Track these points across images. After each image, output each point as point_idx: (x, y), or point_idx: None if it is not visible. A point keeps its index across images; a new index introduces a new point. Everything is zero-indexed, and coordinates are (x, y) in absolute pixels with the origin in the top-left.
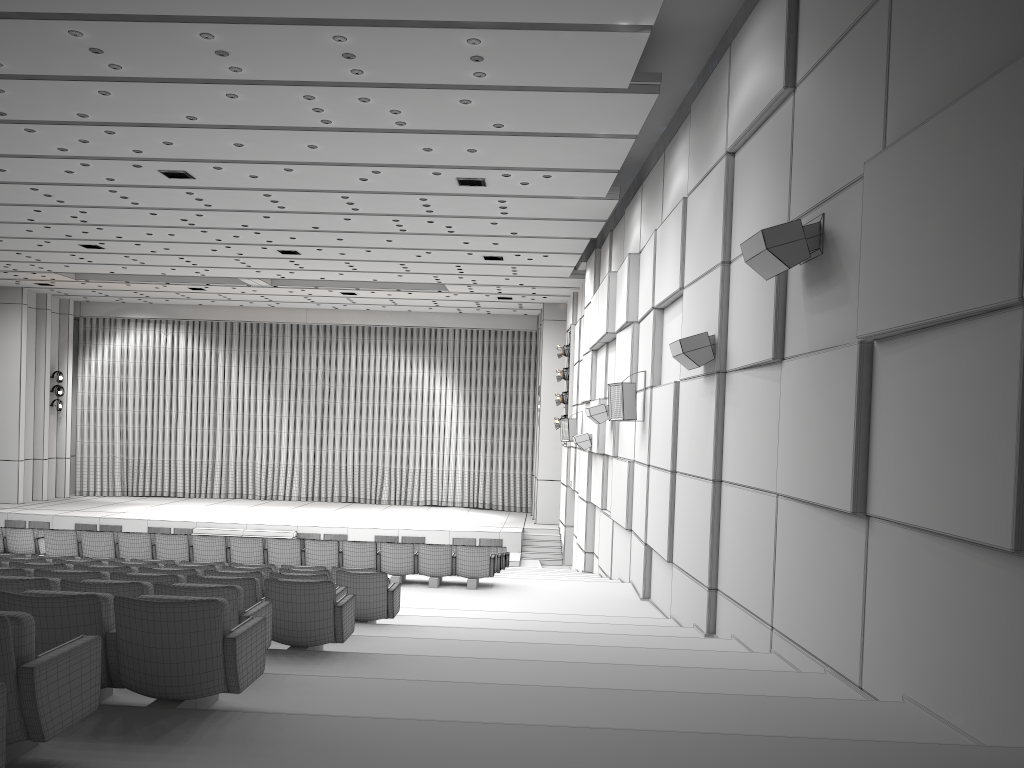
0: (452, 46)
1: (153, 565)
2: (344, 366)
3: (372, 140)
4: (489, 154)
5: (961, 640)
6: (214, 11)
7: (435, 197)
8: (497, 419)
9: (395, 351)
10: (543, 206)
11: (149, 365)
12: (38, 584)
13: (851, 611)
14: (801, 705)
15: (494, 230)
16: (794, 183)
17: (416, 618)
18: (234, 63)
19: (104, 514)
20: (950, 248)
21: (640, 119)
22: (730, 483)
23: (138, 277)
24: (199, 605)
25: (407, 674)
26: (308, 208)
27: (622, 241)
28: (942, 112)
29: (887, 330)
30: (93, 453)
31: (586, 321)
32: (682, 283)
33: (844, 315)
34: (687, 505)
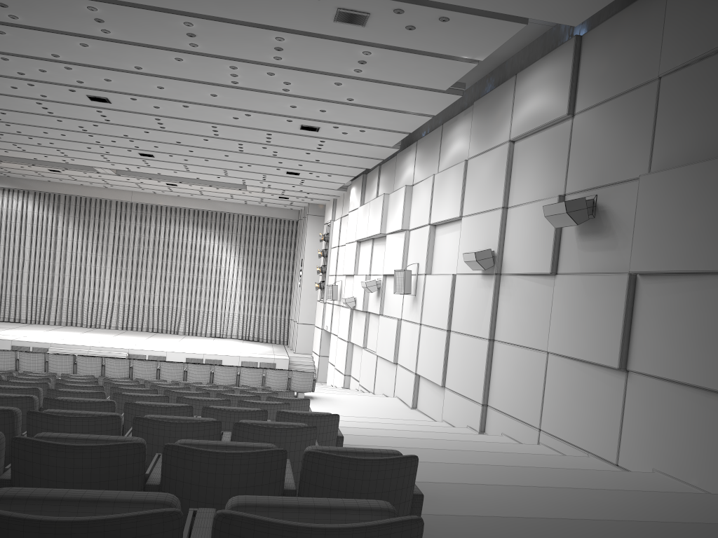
0: (351, 53)
1: (135, 382)
2: (155, 234)
3: (259, 97)
4: (333, 114)
5: (698, 440)
6: (204, 11)
7: (278, 134)
8: (266, 279)
9: (194, 226)
10: (348, 147)
11: (3, 223)
12: (162, 399)
13: (611, 422)
14: (608, 474)
15: (305, 157)
16: (570, 171)
17: None
18: (195, 41)
19: None
20: (707, 235)
21: (442, 107)
22: (502, 342)
23: (10, 158)
24: (330, 417)
25: None
26: (182, 130)
27: (392, 174)
28: (704, 162)
29: (655, 271)
30: None
31: (351, 221)
32: (461, 213)
33: (612, 256)
34: (462, 352)
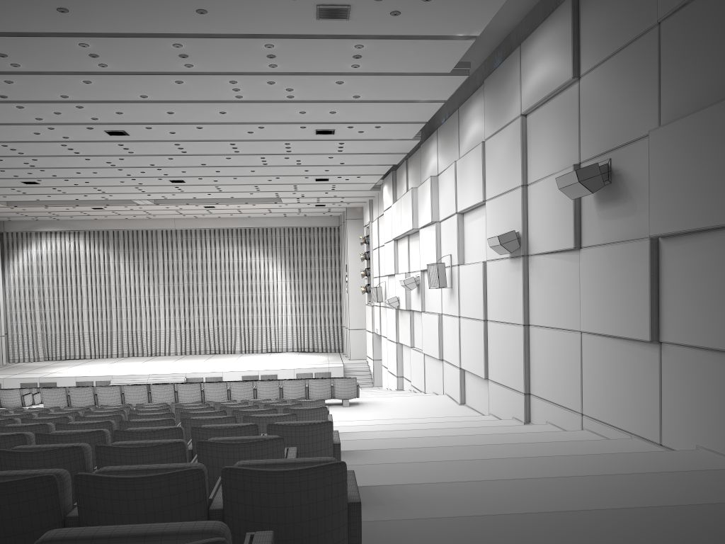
0: (343, 49)
1: (166, 406)
2: (202, 258)
3: (266, 107)
4: (343, 114)
5: None
6: (189, 30)
7: (296, 142)
8: (314, 289)
9: (238, 245)
10: (368, 145)
11: (58, 264)
12: (168, 422)
13: (650, 400)
14: (645, 456)
15: (329, 162)
16: (583, 138)
17: (336, 428)
18: (189, 62)
19: (41, 375)
20: (723, 186)
21: (451, 90)
22: (537, 326)
23: (55, 202)
24: (322, 425)
25: (391, 460)
26: (203, 152)
27: (418, 166)
28: (711, 106)
29: (674, 232)
30: (21, 331)
31: (386, 220)
32: (484, 197)
33: (632, 221)
34: (500, 341)
